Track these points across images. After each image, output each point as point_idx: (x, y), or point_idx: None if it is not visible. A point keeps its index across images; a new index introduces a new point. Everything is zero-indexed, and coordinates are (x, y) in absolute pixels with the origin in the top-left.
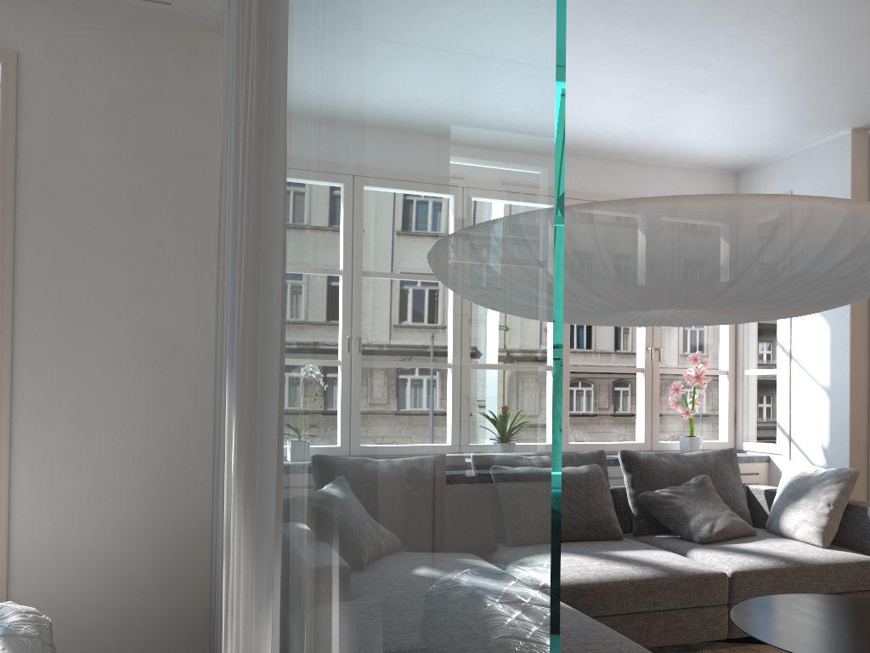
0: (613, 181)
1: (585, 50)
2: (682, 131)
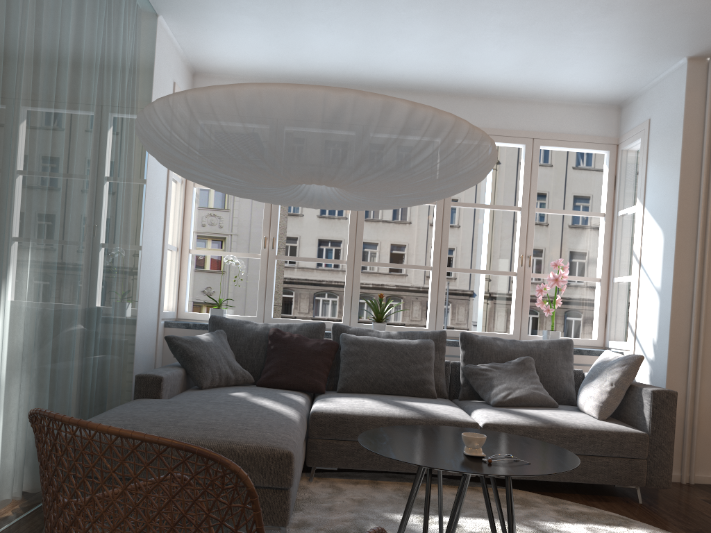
0: (496, 117)
1: (392, 7)
2: (534, 70)
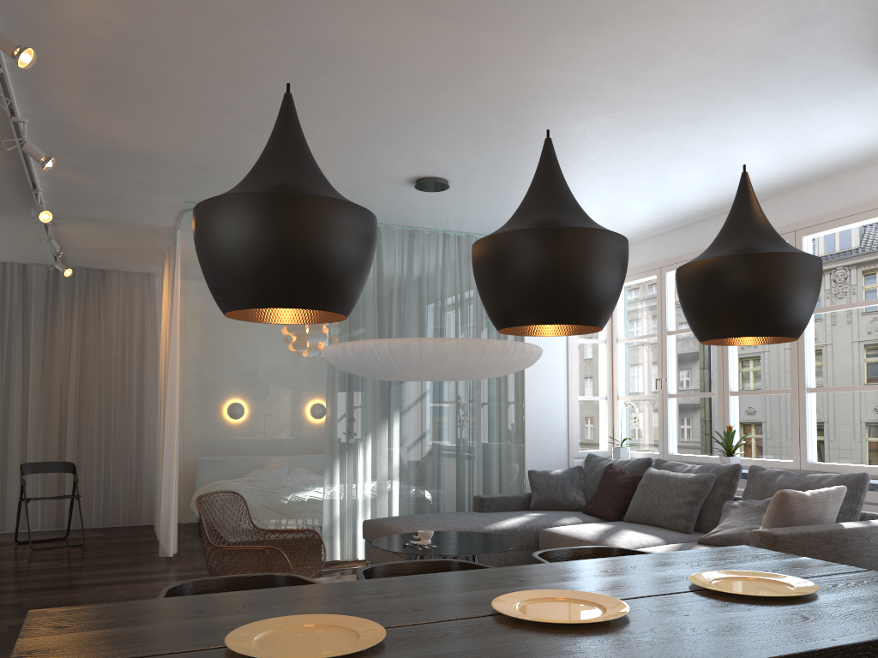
0: (843, 195)
1: (588, 187)
2: (795, 151)
